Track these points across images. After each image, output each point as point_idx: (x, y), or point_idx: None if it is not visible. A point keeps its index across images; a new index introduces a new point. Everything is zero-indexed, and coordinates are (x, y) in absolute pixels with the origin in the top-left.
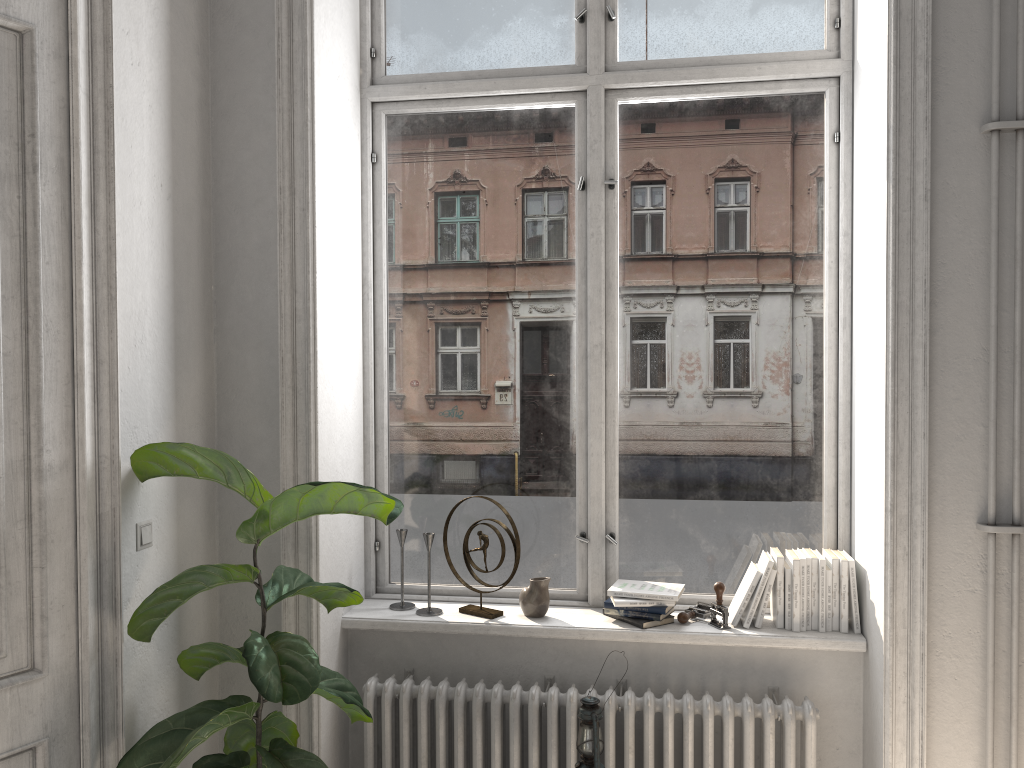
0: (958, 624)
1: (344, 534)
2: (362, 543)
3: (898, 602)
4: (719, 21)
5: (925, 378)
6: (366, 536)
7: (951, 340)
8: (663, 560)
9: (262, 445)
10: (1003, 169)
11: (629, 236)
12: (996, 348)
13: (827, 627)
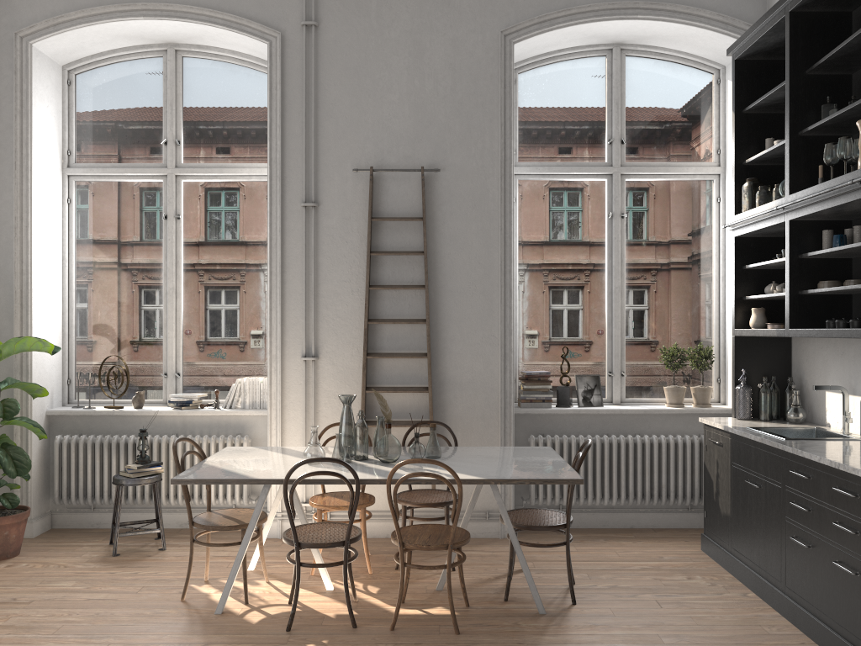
0: (295, 397)
1: (48, 372)
2: (61, 380)
3: (272, 389)
4: (226, 148)
5: (279, 300)
6: (63, 377)
7: (291, 286)
8: (202, 385)
9: (6, 329)
10: (310, 220)
11: (187, 240)
12: (305, 289)
13: (261, 407)
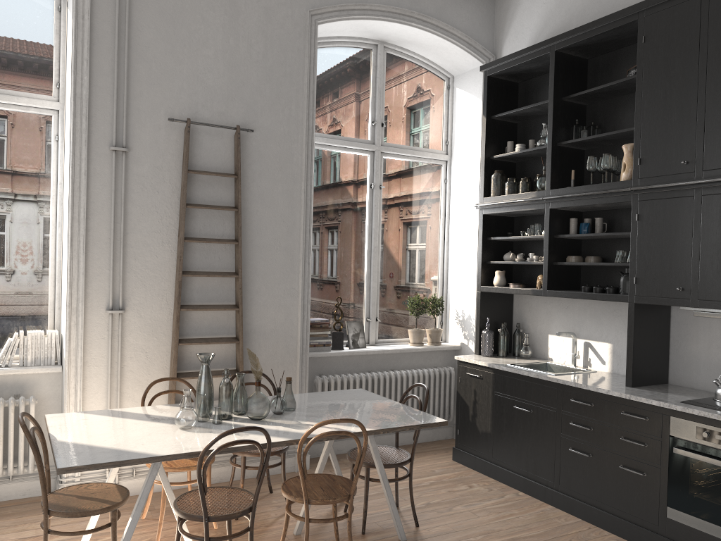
0: (98, 352)
1: None
2: None
3: (72, 345)
4: None
5: (84, 249)
6: None
7: (96, 234)
8: None
9: None
10: (118, 166)
11: None
12: (113, 238)
13: (45, 363)
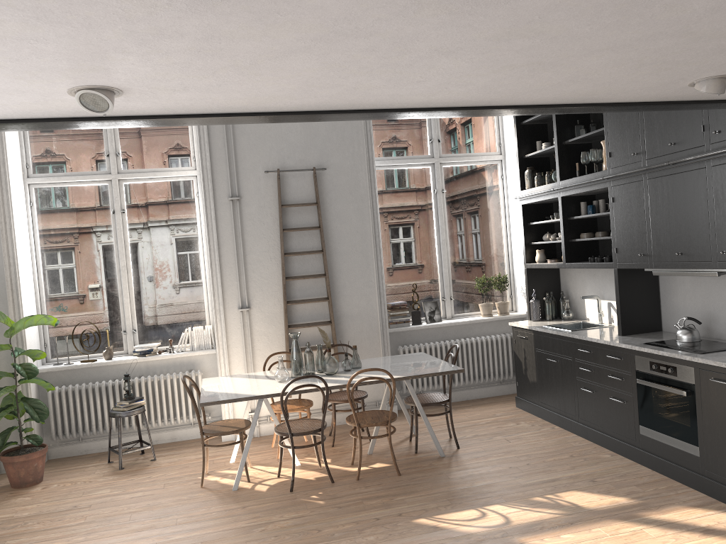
0: (236, 338)
1: (33, 340)
2: (39, 345)
3: (219, 334)
4: (156, 156)
5: (219, 269)
6: (40, 342)
7: (226, 258)
8: (154, 336)
9: (1, 310)
10: (235, 209)
11: (132, 228)
12: (237, 259)
13: (205, 348)
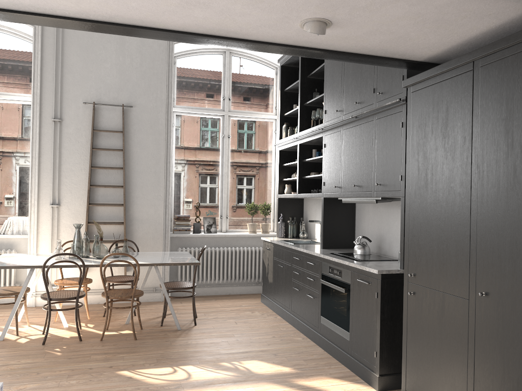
0: (45, 227)
1: None
2: None
3: (31, 222)
4: (4, 83)
5: (37, 172)
6: None
7: (45, 165)
8: None
9: None
10: (57, 129)
11: None
12: (53, 167)
13: (23, 233)
